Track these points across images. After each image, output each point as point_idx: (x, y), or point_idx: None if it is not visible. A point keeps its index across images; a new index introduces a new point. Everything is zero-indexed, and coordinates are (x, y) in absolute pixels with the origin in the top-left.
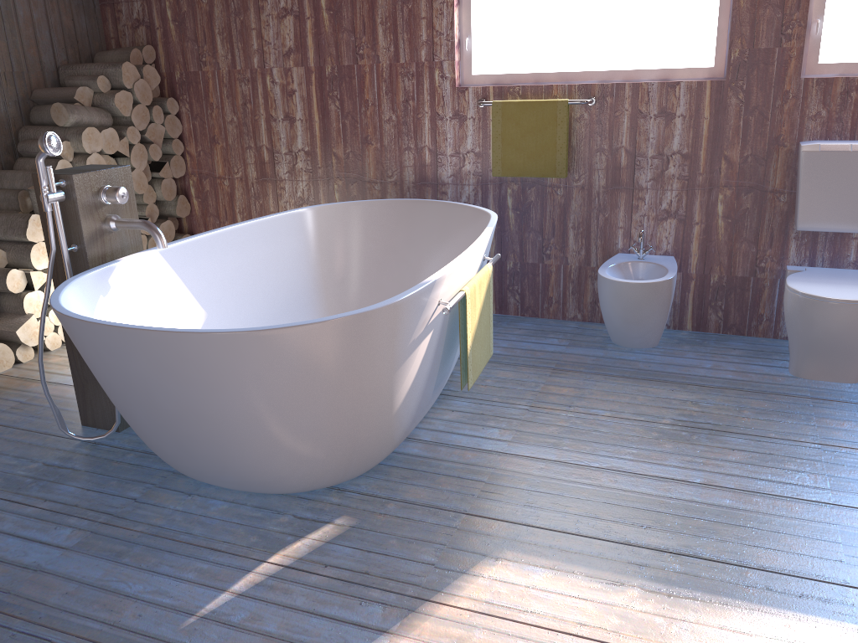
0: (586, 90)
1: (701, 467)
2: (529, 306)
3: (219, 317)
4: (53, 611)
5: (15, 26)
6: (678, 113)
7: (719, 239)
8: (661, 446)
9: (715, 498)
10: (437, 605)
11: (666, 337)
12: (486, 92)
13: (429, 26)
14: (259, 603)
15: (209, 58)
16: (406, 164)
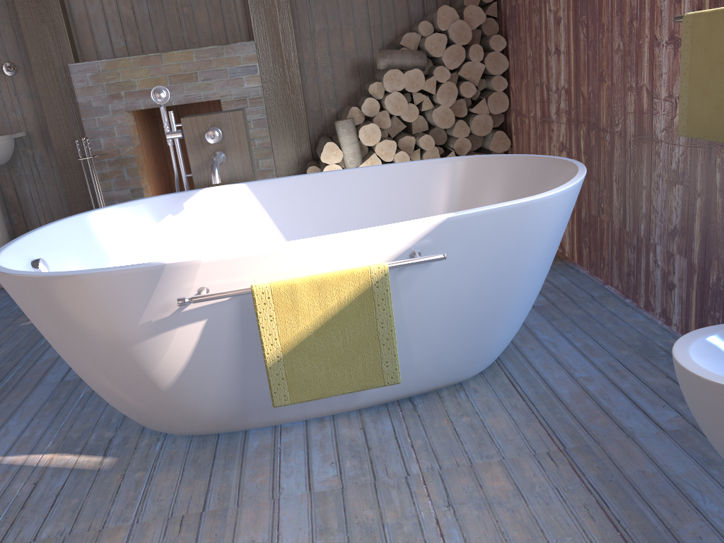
0: None
1: None
2: None
3: None
4: None
5: None
6: None
7: None
8: None
9: None
10: None
11: None
12: None
13: None
14: None
15: None
16: (628, 110)
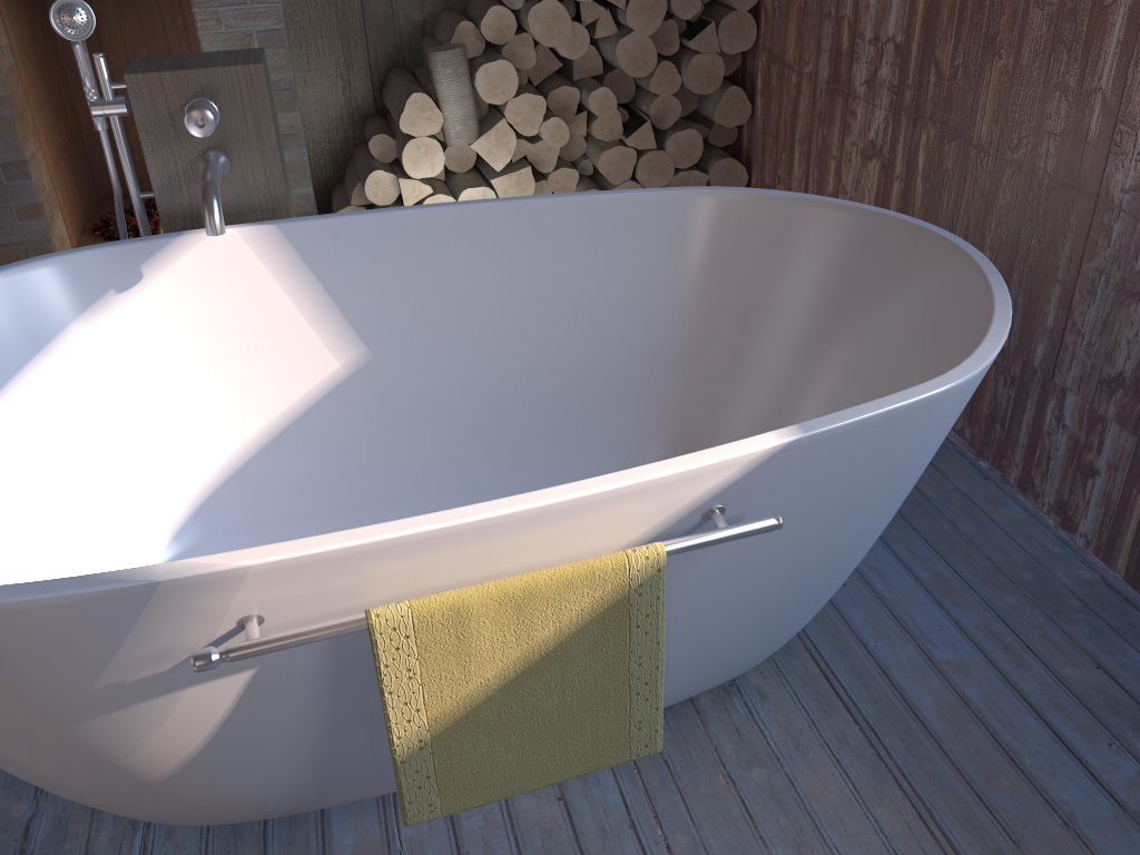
0: None
1: None
2: None
3: (402, 366)
4: None
5: None
6: None
7: None
8: None
9: None
10: None
11: None
12: None
13: None
14: None
15: None
16: (1048, 127)
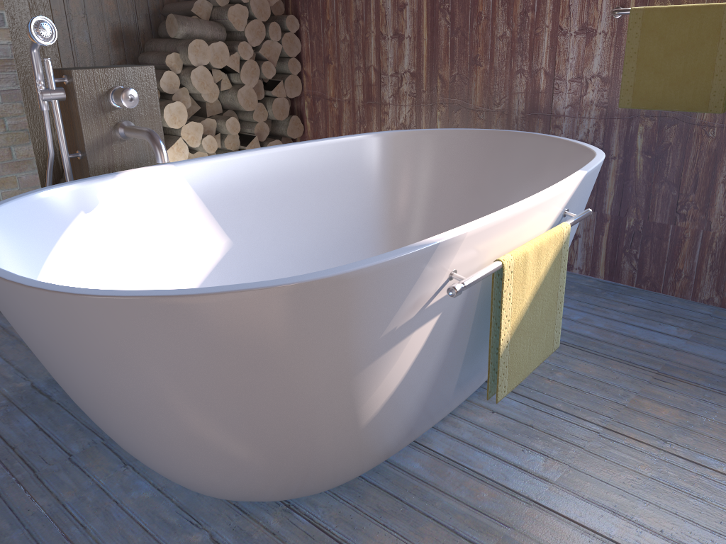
0: None
1: None
2: (648, 277)
3: (249, 248)
4: None
5: None
6: None
7: None
8: None
9: None
10: None
11: None
12: None
13: None
14: None
15: None
16: (517, 90)
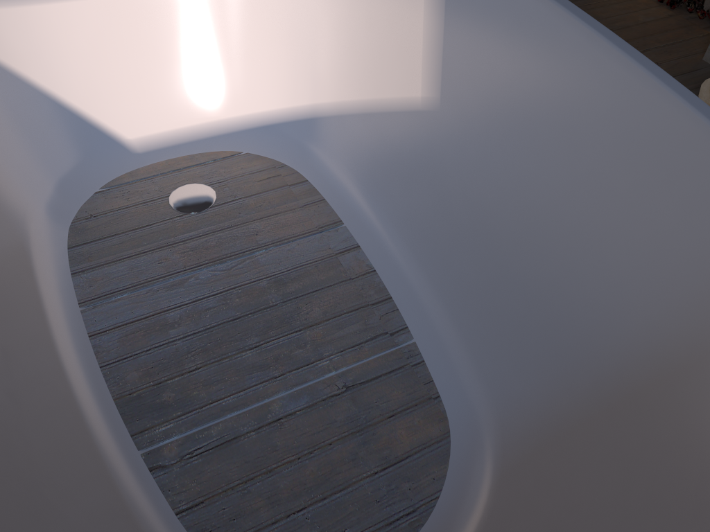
0: None
1: None
2: None
3: (448, 136)
4: None
5: None
6: None
7: None
8: None
9: None
10: None
11: None
12: None
13: None
14: None
15: None
16: None
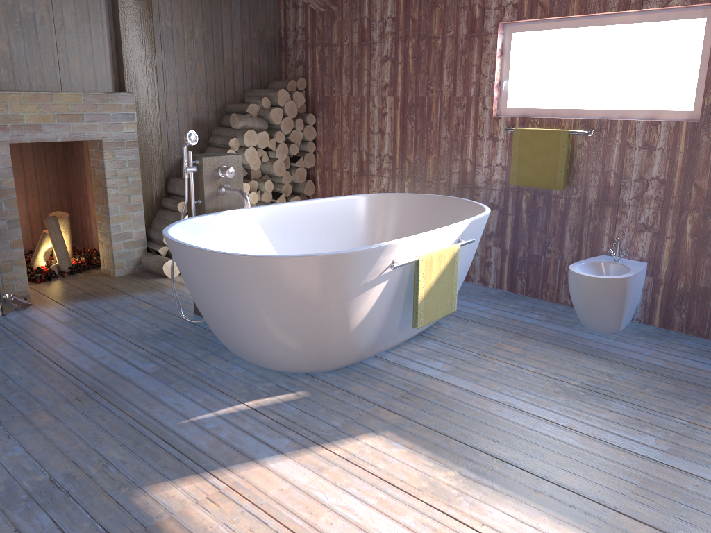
0: (587, 123)
1: (573, 416)
2: (531, 289)
3: None
4: (123, 400)
5: (221, 64)
6: (658, 146)
7: (686, 252)
8: (554, 397)
9: (565, 437)
10: (322, 448)
11: (631, 328)
12: (513, 121)
13: (478, 71)
14: (225, 422)
15: (337, 88)
16: (454, 171)
